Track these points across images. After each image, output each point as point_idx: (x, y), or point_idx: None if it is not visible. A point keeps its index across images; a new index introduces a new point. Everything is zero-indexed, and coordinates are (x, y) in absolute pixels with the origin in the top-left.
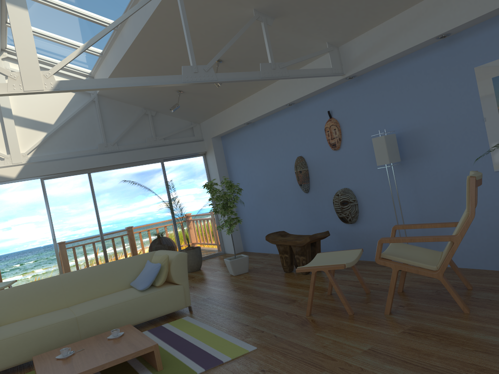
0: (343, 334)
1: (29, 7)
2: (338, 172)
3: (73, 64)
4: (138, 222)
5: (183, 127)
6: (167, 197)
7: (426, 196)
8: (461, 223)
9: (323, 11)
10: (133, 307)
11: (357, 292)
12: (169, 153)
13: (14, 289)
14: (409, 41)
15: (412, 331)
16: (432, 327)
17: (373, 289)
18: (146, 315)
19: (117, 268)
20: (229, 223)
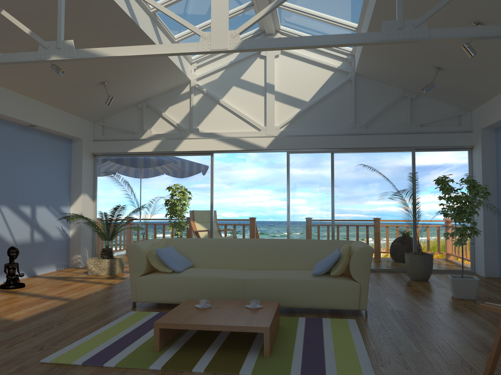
0: None
1: None
2: None
3: None
4: (373, 212)
5: (448, 115)
6: (411, 192)
7: None
8: None
9: None
10: (298, 288)
11: None
12: (423, 142)
13: (216, 240)
14: None
15: None
16: None
17: None
18: (310, 302)
19: (308, 246)
20: (461, 233)
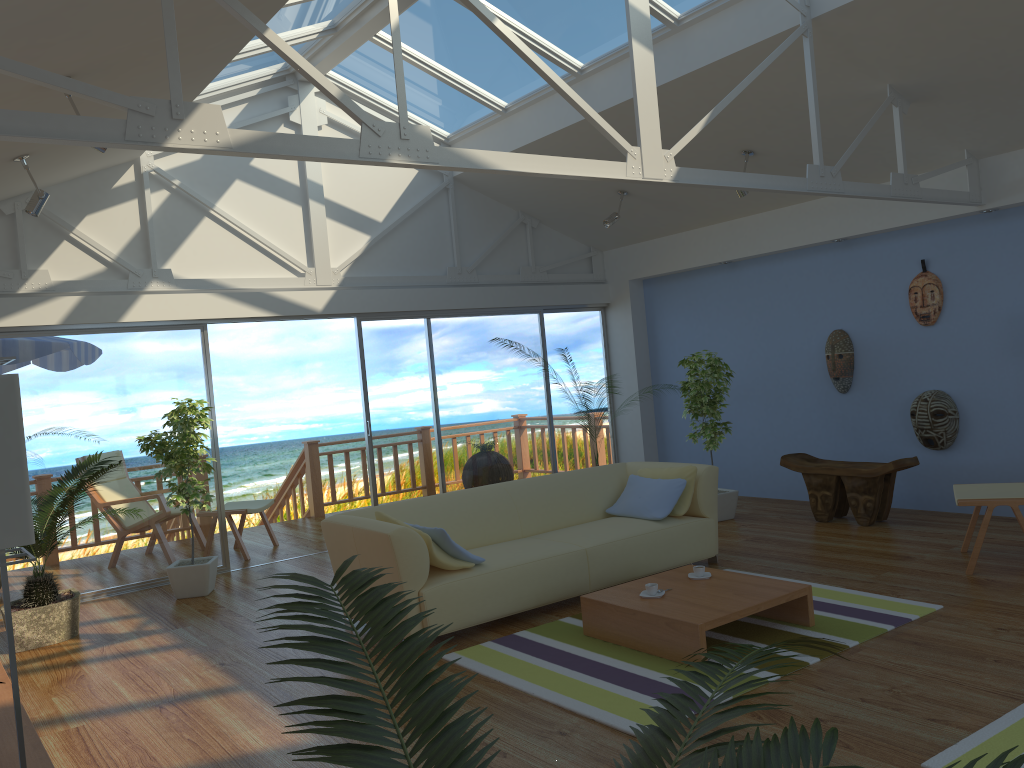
0: None
1: (445, 17)
2: (925, 363)
3: (429, 118)
4: (496, 416)
5: (575, 255)
6: (543, 378)
7: None
8: None
9: (1000, 105)
10: (655, 543)
11: (1013, 550)
12: (554, 299)
13: (444, 498)
14: None
15: None
16: None
17: None
18: (669, 560)
19: (582, 482)
20: (712, 432)
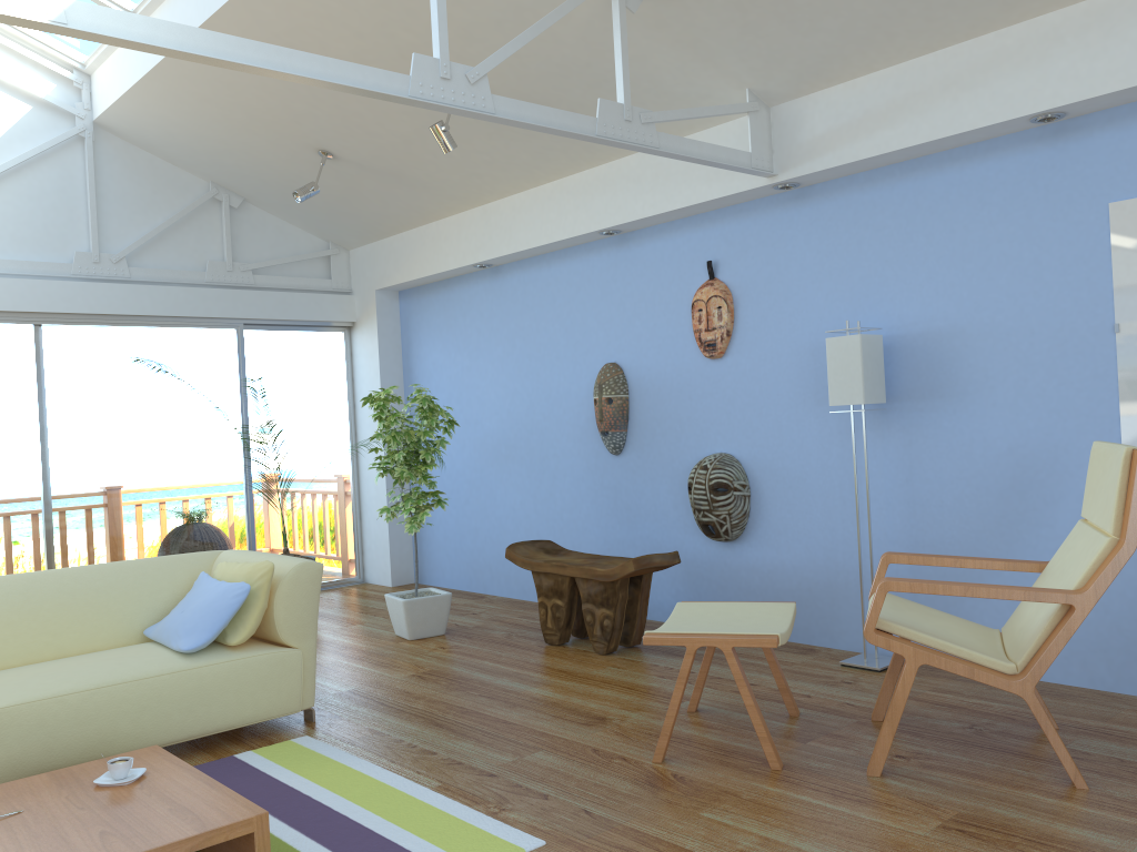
0: (780, 820)
1: None
2: (711, 413)
3: None
4: (154, 474)
5: (306, 253)
6: (239, 422)
7: (935, 494)
8: (1093, 562)
9: (772, 4)
10: (158, 696)
11: (765, 711)
12: (261, 310)
13: None
14: (961, 117)
15: (966, 827)
16: (1016, 821)
17: (804, 707)
18: (192, 724)
19: (112, 583)
20: (415, 505)
